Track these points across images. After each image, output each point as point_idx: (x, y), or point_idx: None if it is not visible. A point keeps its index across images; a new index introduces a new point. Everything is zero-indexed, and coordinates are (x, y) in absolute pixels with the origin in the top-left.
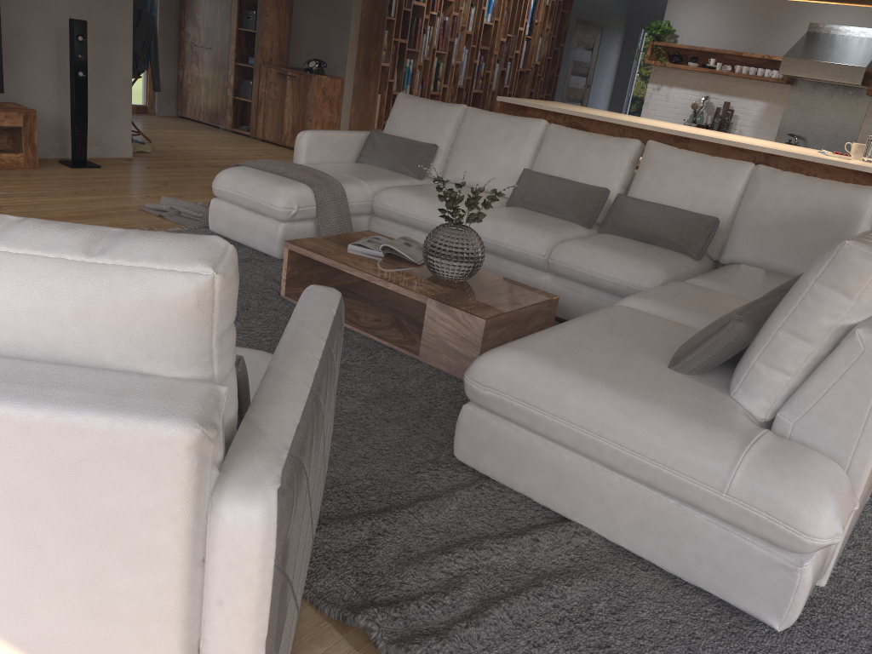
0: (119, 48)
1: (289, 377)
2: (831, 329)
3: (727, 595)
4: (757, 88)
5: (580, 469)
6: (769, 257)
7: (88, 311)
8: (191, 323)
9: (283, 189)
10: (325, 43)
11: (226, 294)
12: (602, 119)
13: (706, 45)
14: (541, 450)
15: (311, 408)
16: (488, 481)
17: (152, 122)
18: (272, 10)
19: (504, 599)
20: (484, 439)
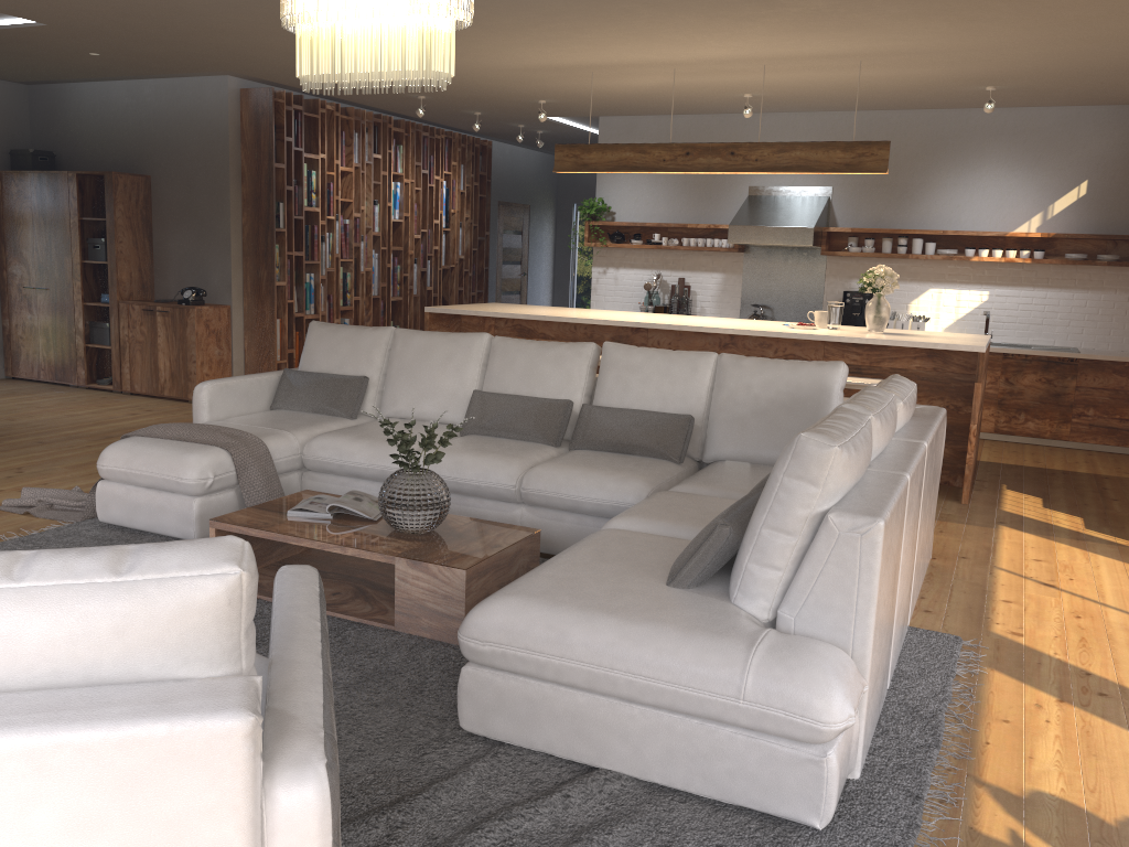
0: None
1: (299, 662)
2: (807, 519)
3: (766, 805)
4: (710, 260)
5: (598, 709)
6: (751, 448)
7: (125, 627)
8: (223, 620)
9: (193, 457)
10: (201, 267)
11: (252, 587)
12: (549, 319)
13: (647, 219)
14: (554, 698)
15: (328, 688)
16: (503, 746)
17: None
18: (126, 235)
19: None
20: (491, 700)
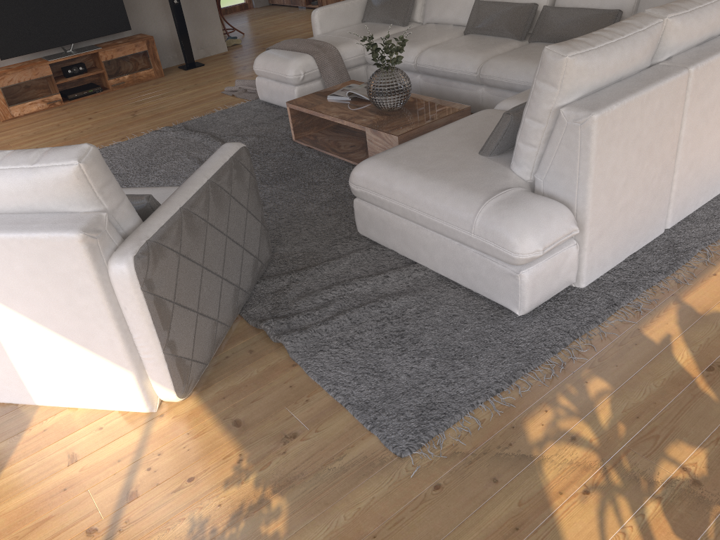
0: None
1: (170, 202)
2: (551, 111)
3: (492, 297)
4: None
5: (412, 230)
6: None
7: (36, 189)
8: (79, 187)
9: (292, 62)
10: None
11: (91, 171)
12: None
13: None
14: (393, 222)
15: (178, 216)
16: (376, 245)
17: (250, 15)
18: None
19: (349, 310)
20: (367, 219)
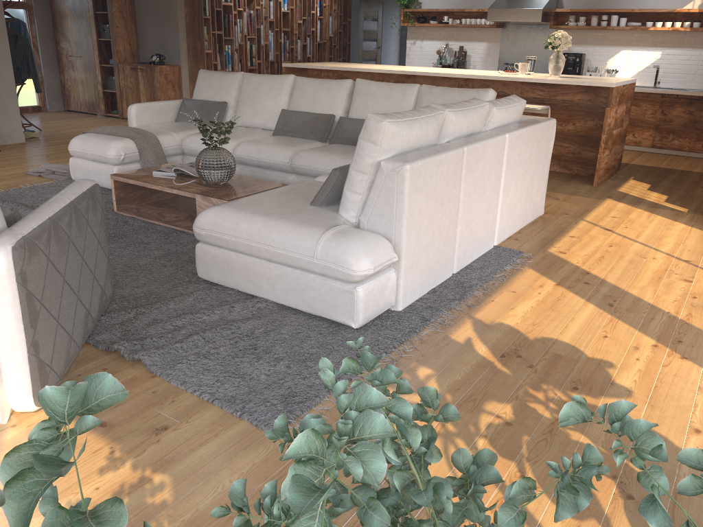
0: (2, 64)
1: (38, 212)
2: (373, 165)
3: (330, 316)
4: (480, 34)
5: (255, 265)
6: None
7: None
8: None
9: (113, 143)
10: (163, 42)
11: None
12: (352, 70)
13: (441, 7)
14: (236, 260)
15: (48, 224)
16: (216, 286)
17: (45, 116)
18: (120, 22)
19: (202, 331)
20: (209, 261)
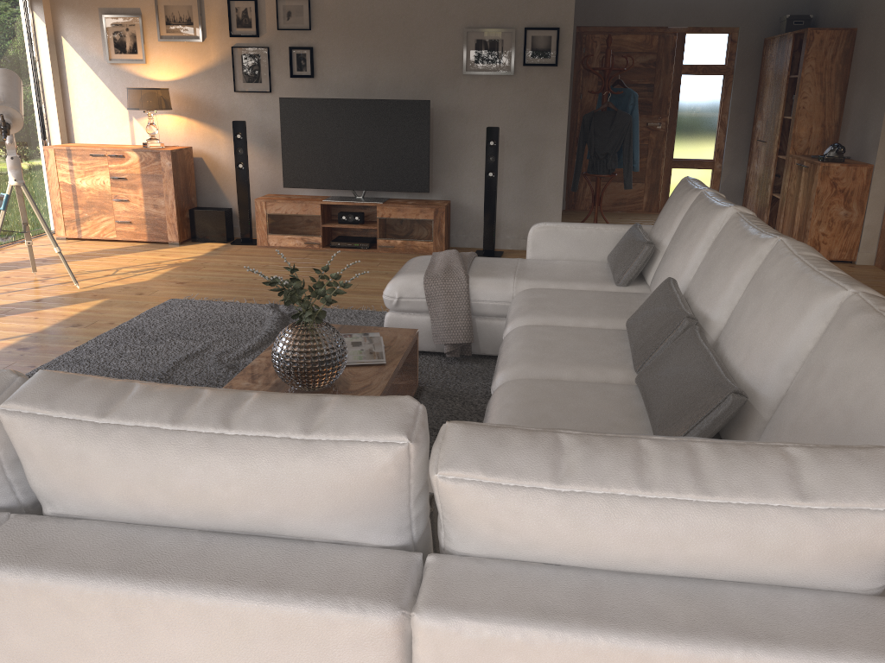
0: (551, 148)
1: None
2: None
3: None
4: None
5: None
6: None
7: None
8: None
9: (396, 277)
10: (865, 123)
11: None
12: None
13: None
14: None
15: None
16: None
17: None
18: (812, 91)
19: None
20: None
